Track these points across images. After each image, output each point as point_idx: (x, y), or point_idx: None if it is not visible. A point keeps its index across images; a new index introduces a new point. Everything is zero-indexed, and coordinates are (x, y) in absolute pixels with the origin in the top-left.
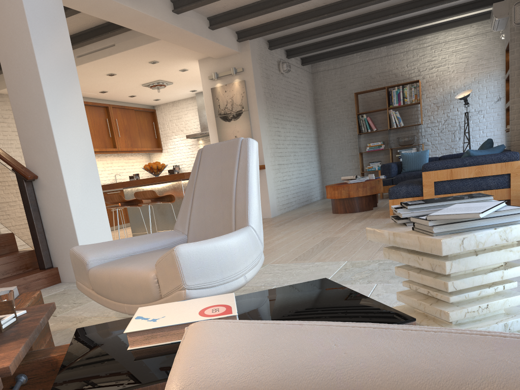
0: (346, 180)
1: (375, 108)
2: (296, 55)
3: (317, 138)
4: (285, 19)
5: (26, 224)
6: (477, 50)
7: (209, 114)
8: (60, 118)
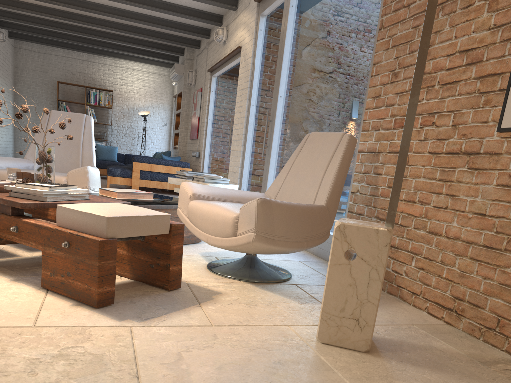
0: None
1: (73, 100)
2: (11, 29)
3: (14, 109)
4: (22, 2)
5: None
6: (154, 84)
7: None
8: None
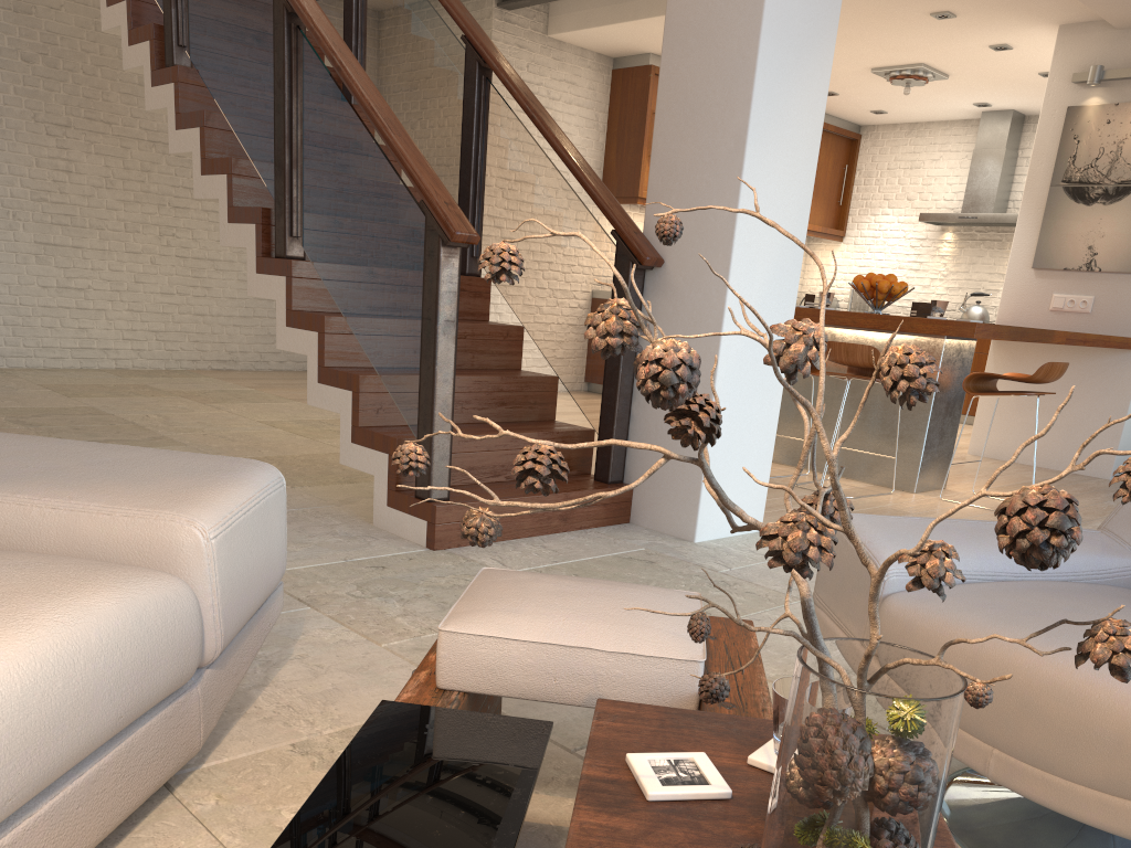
0: None
1: None
2: None
3: None
4: None
5: (598, 367)
6: None
7: (1035, 175)
8: (769, 127)
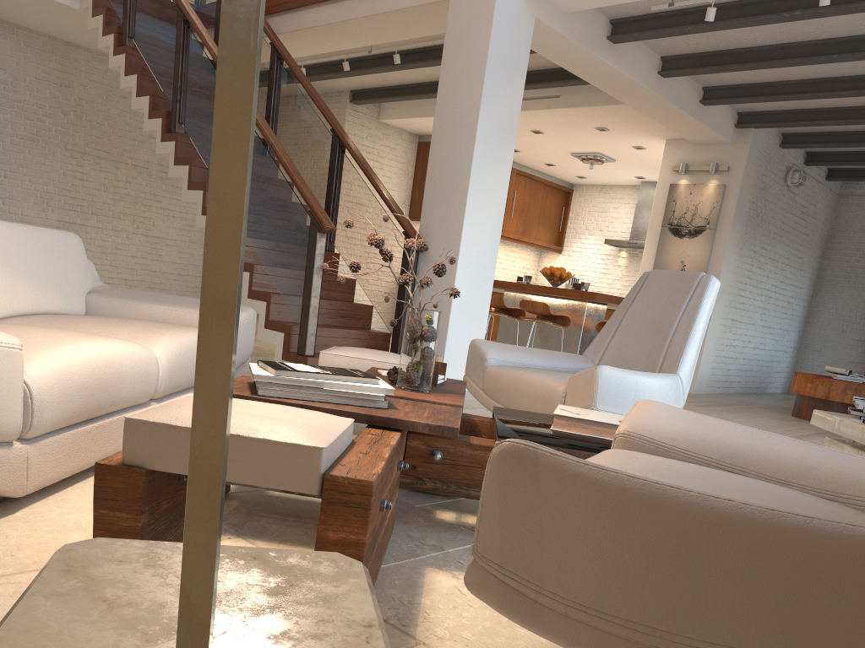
0: (832, 372)
1: None
2: (822, 163)
3: (809, 298)
4: (821, 110)
5: (393, 300)
6: None
7: (654, 220)
8: (479, 187)
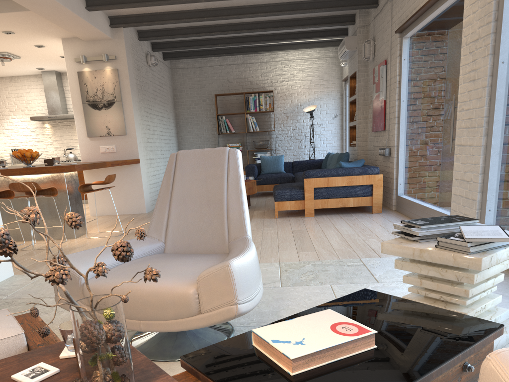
0: None
1: (232, 111)
2: (163, 49)
3: (176, 134)
4: (164, 13)
5: None
6: (319, 71)
7: (75, 99)
8: None
